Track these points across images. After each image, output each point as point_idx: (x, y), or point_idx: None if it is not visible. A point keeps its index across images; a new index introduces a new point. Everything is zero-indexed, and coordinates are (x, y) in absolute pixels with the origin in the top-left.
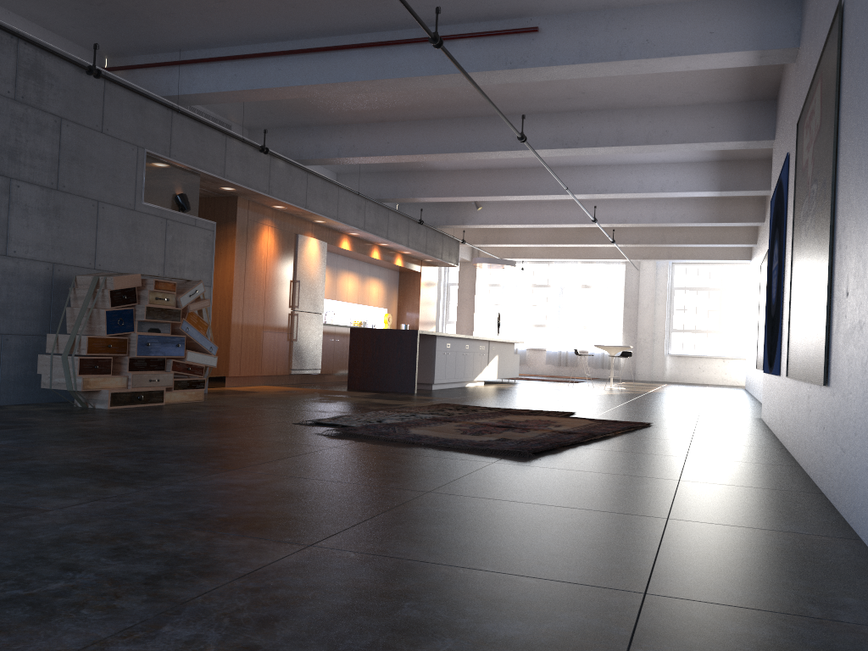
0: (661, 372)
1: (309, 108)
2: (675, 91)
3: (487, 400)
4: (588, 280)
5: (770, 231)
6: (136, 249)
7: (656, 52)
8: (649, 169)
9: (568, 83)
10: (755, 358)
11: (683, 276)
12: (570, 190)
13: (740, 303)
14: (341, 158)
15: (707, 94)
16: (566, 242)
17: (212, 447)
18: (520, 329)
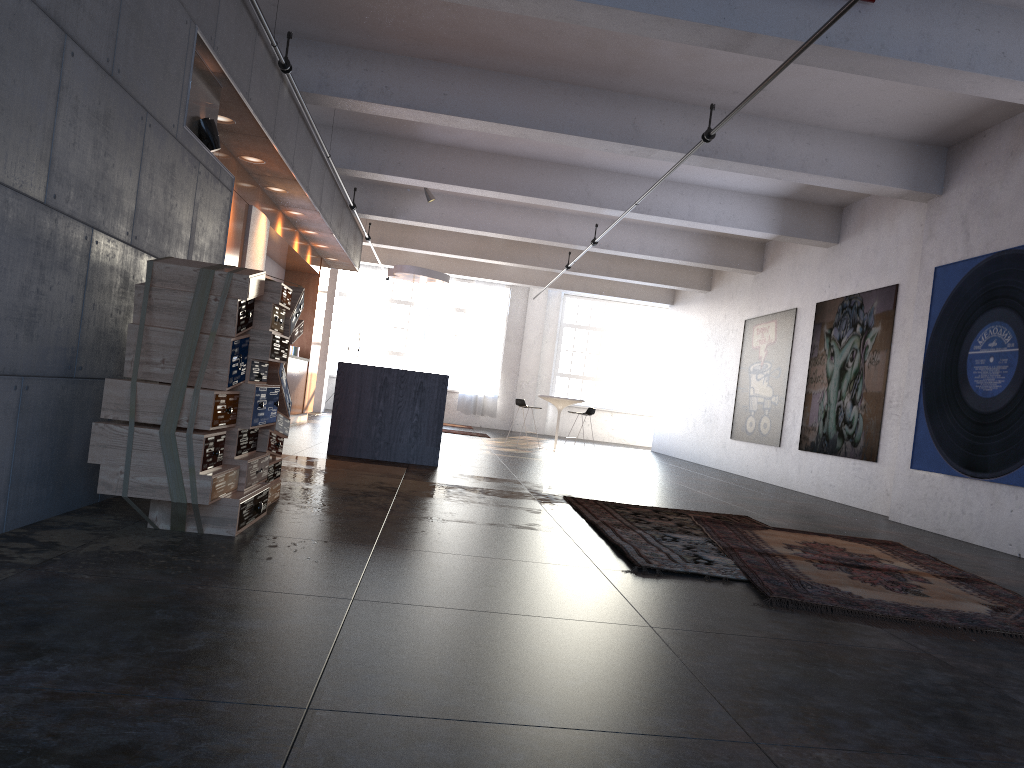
0: (543, 423)
1: (349, 15)
2: (864, 114)
3: (565, 484)
4: (463, 303)
5: (931, 303)
6: (170, 213)
7: (1012, 72)
8: (703, 194)
9: (765, 74)
10: (720, 424)
11: (575, 312)
12: (605, 202)
13: (634, 350)
14: (361, 102)
15: (892, 125)
16: (491, 258)
17: (841, 681)
18: (372, 356)
